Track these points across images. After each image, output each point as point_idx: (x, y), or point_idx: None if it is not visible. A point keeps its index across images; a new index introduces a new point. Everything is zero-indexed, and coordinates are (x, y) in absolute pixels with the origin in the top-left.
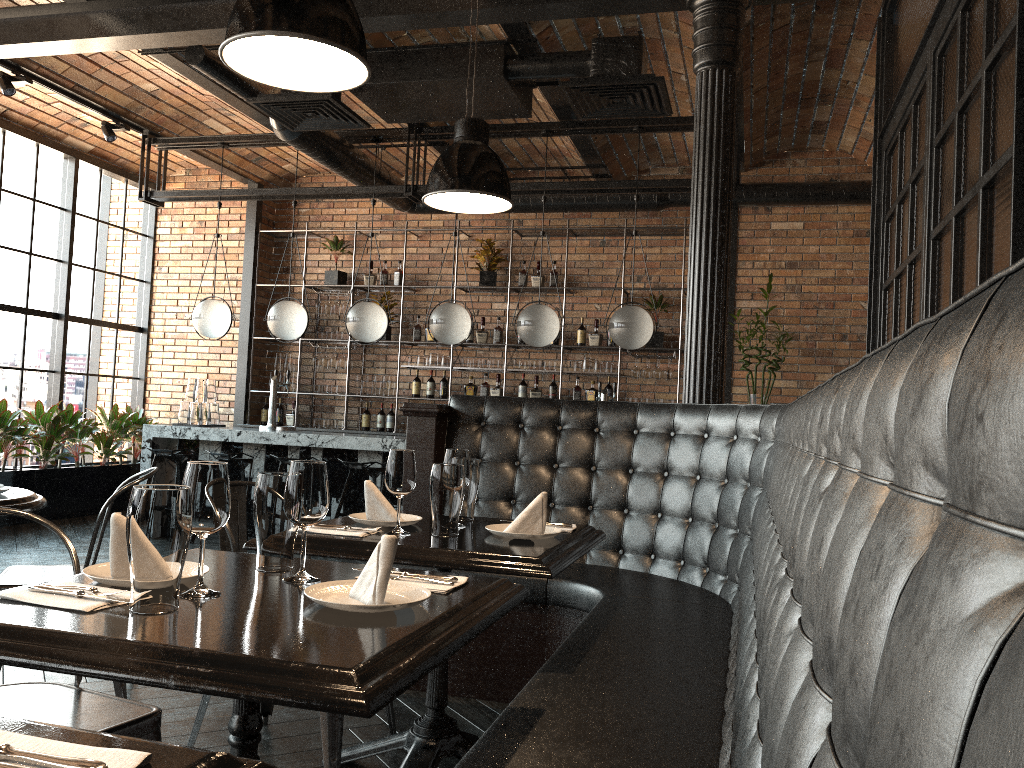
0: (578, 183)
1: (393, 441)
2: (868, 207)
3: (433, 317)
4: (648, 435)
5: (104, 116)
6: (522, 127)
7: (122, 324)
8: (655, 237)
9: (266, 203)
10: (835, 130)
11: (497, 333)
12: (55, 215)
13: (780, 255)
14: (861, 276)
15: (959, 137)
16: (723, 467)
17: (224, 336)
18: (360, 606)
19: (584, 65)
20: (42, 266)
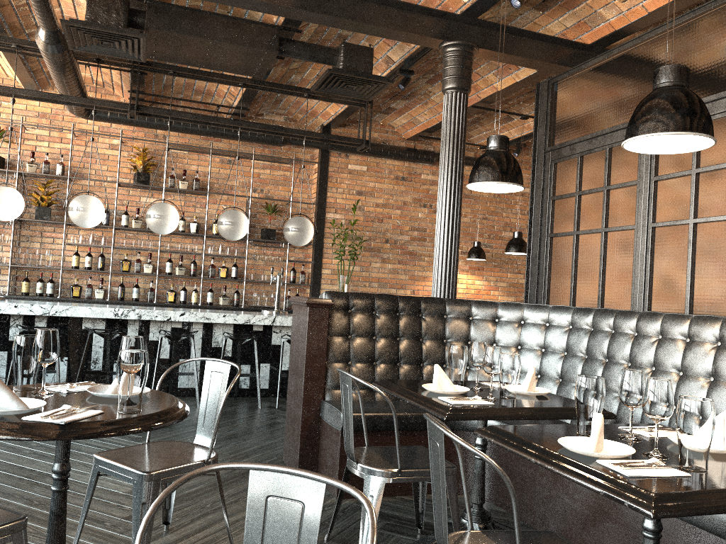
0: (267, 126)
1: (125, 310)
2: (402, 162)
3: (153, 213)
4: (455, 319)
5: None
6: (227, 77)
7: None
8: (267, 162)
9: None
10: (397, 114)
11: None
12: None
13: (353, 186)
14: (397, 204)
15: (695, 185)
16: (517, 339)
17: None
18: None
19: (333, 58)
20: None
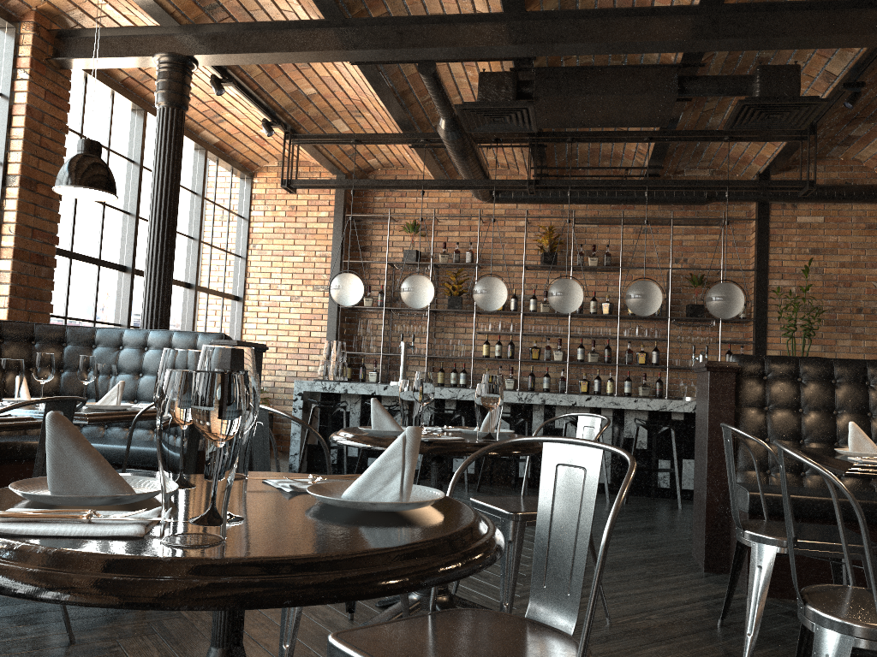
0: (679, 181)
1: (528, 394)
2: None
3: (555, 290)
4: None
5: (266, 114)
6: (629, 134)
7: (226, 293)
8: (690, 226)
9: (348, 191)
10: (862, 143)
11: None
12: (189, 198)
13: (805, 243)
14: (872, 261)
15: None
16: None
17: (314, 304)
18: None
19: (746, 86)
20: (180, 242)
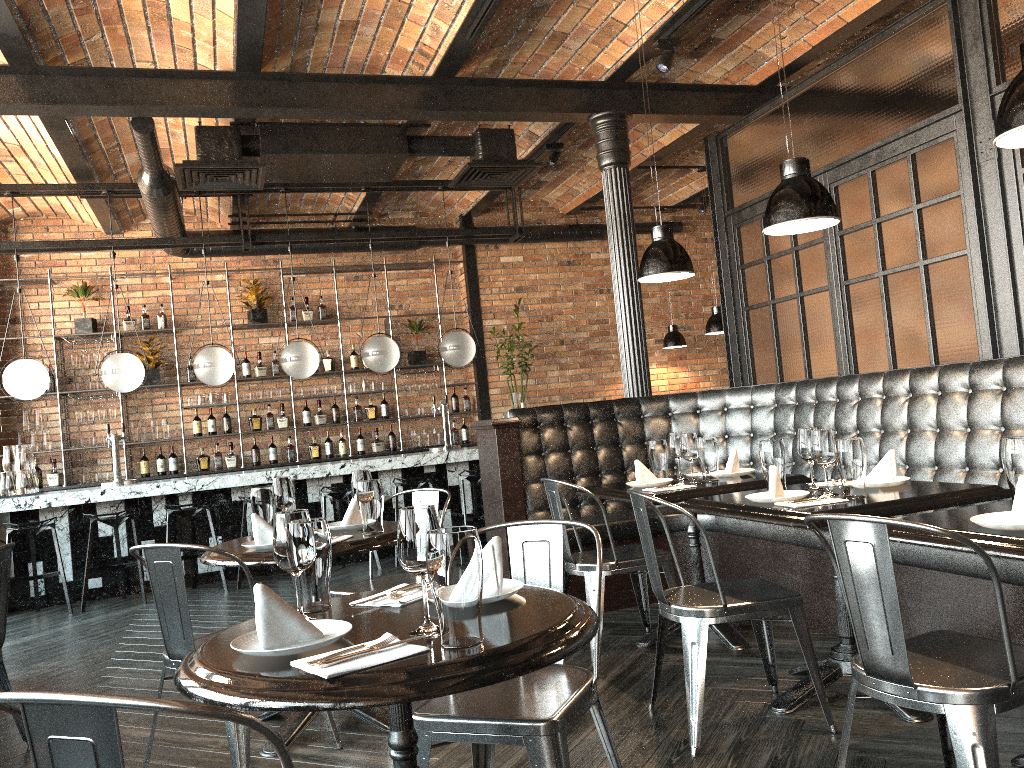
0: (402, 232)
1: (277, 472)
2: (565, 243)
3: (289, 355)
4: (653, 417)
5: None
6: (347, 184)
7: None
8: (401, 271)
9: None
10: (549, 187)
11: (276, 365)
12: None
13: (510, 282)
14: (567, 295)
15: (878, 235)
16: (723, 428)
17: None
18: (905, 480)
19: (470, 148)
20: None
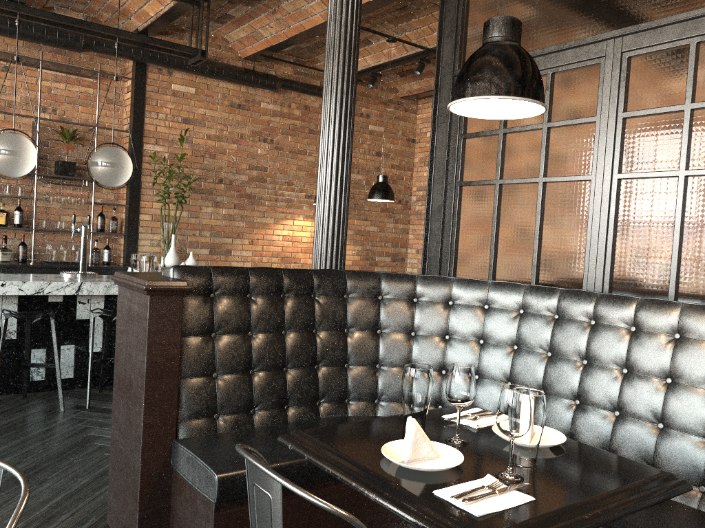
0: (62, 17)
1: None
2: (239, 87)
3: None
4: (360, 299)
5: None
6: None
7: None
8: (61, 73)
9: None
10: (234, 25)
11: None
12: None
13: (178, 111)
14: (233, 137)
15: (690, 125)
16: (444, 326)
17: None
18: None
19: None
20: None
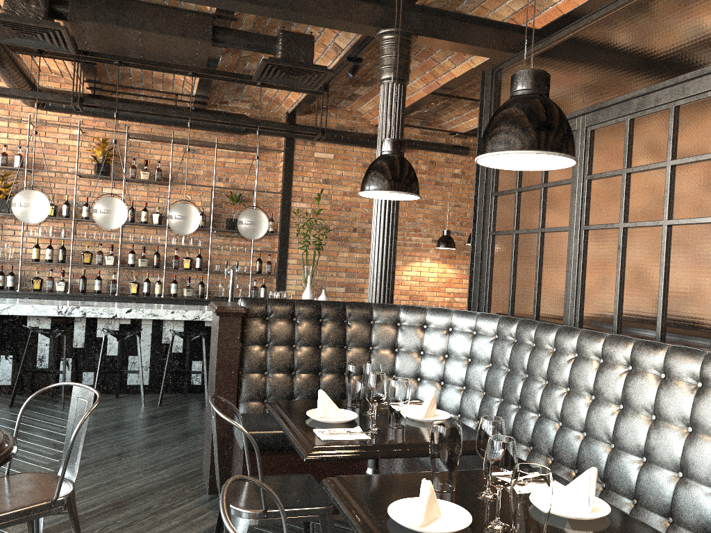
0: (218, 117)
1: (68, 308)
2: (371, 150)
3: (99, 207)
4: (382, 325)
5: None
6: (175, 67)
7: None
8: (232, 151)
9: None
10: (362, 101)
11: None
12: None
13: (319, 174)
14: None
15: (626, 186)
16: (444, 347)
17: None
18: (603, 516)
19: (271, 46)
20: None
